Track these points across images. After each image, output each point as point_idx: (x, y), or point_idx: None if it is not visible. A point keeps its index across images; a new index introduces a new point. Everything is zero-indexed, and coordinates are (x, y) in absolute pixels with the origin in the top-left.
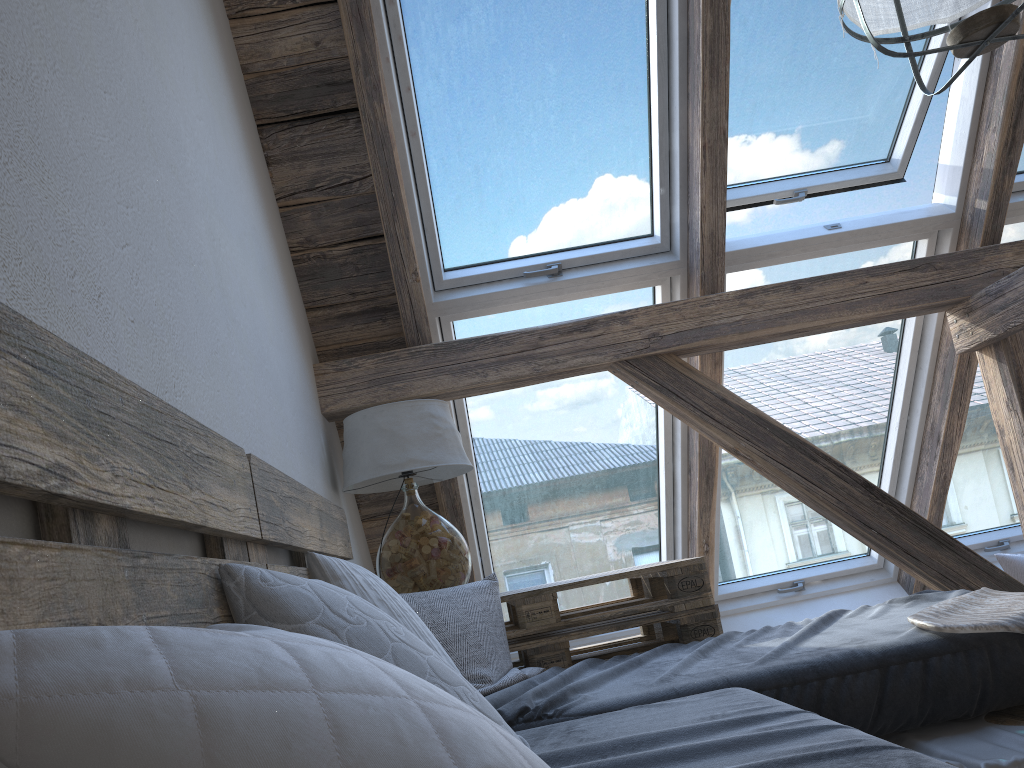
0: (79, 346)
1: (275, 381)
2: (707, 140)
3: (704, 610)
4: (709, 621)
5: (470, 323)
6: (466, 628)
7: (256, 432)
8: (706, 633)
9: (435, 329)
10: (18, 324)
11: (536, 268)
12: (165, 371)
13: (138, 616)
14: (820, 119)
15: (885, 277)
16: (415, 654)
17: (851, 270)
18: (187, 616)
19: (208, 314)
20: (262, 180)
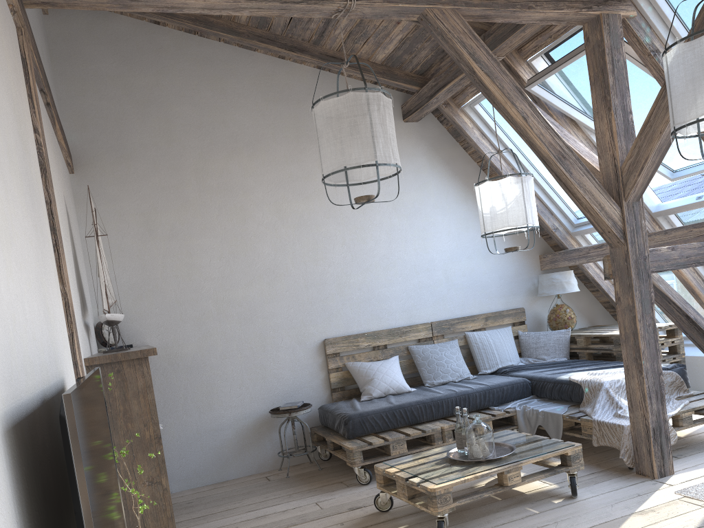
0: (385, 323)
1: (483, 285)
2: None
3: (620, 352)
4: (621, 356)
5: (594, 232)
6: (545, 344)
7: (459, 306)
8: (620, 359)
9: (576, 239)
10: (363, 334)
11: None
12: (411, 314)
13: (382, 355)
14: (698, 145)
15: (699, 228)
16: (434, 360)
17: (686, 225)
18: (395, 354)
19: (436, 292)
20: None
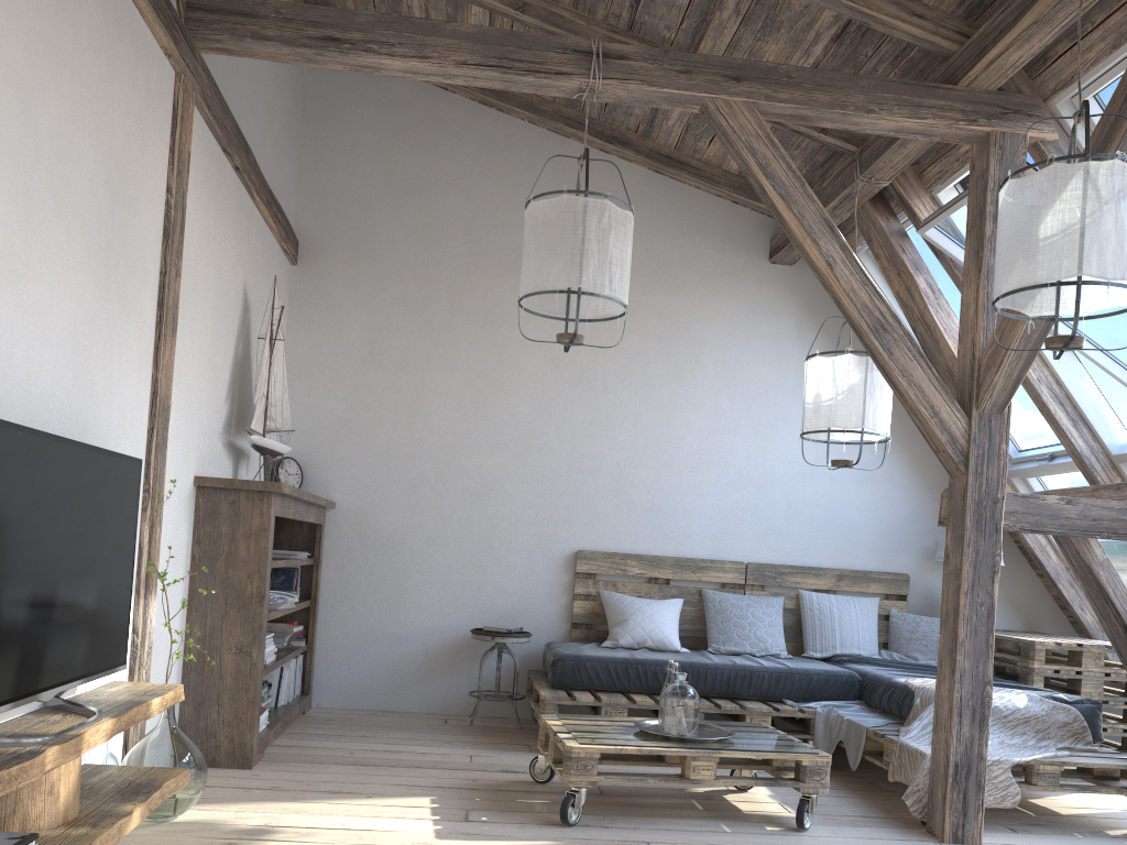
0: (676, 548)
1: (848, 525)
2: (1038, 406)
3: (1025, 669)
4: (1026, 675)
5: (1043, 477)
6: (925, 636)
7: (800, 549)
8: (1023, 681)
9: (1012, 483)
10: (637, 555)
11: (1044, 455)
12: (720, 544)
13: (658, 593)
14: None
15: None
16: (733, 617)
17: None
18: (679, 596)
19: (767, 520)
20: (904, 428)
